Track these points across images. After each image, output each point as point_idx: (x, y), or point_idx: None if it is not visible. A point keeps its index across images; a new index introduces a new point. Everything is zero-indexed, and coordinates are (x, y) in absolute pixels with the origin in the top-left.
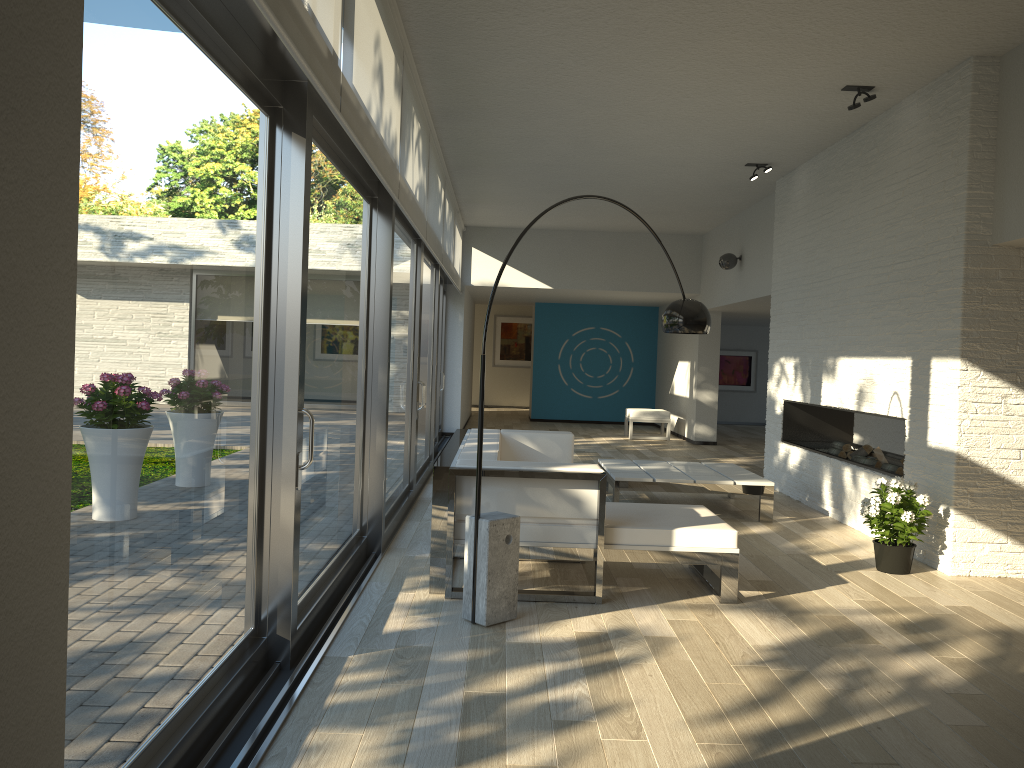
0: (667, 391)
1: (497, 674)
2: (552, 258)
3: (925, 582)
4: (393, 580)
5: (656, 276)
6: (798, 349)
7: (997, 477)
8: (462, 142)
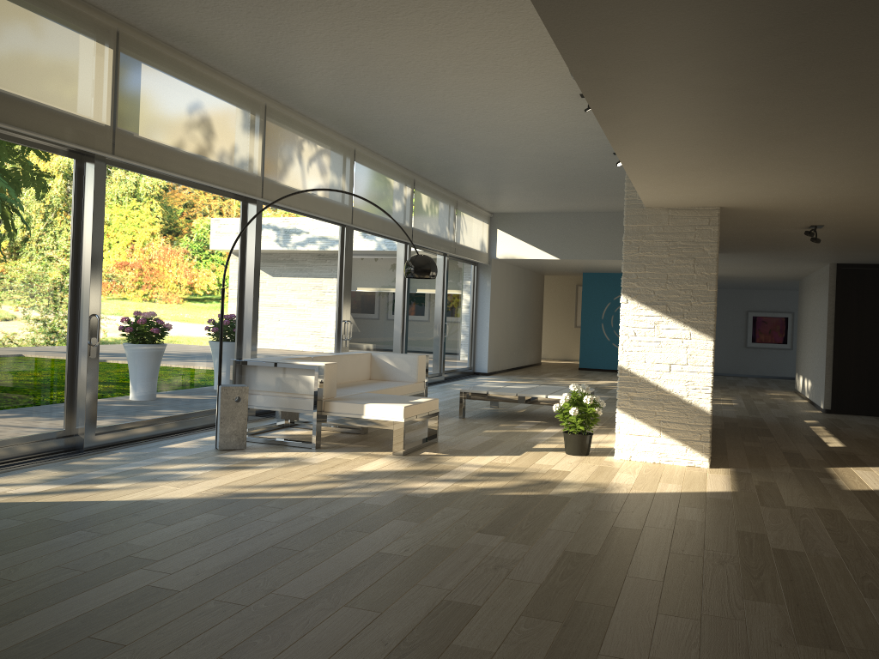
0: None
1: (174, 464)
2: (559, 235)
3: (581, 460)
4: None
5: None
6: None
7: (652, 385)
8: (394, 153)
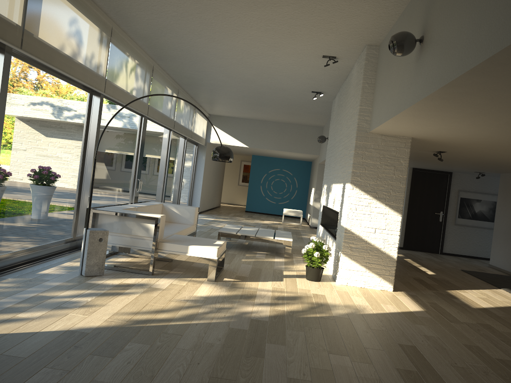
0: (309, 202)
1: (62, 290)
2: (249, 132)
3: (320, 285)
4: (72, 258)
5: (299, 145)
6: (327, 180)
7: (363, 240)
8: (175, 72)
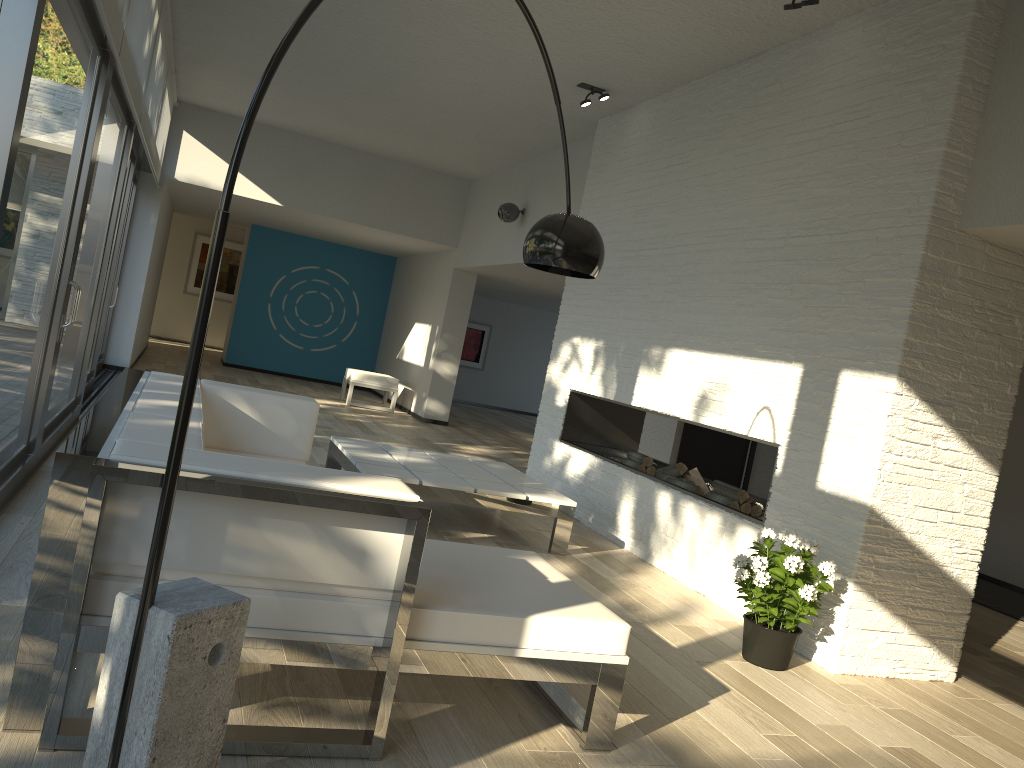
0: (394, 355)
1: None
2: (288, 168)
3: (818, 689)
4: None
5: (411, 217)
6: (604, 330)
7: (908, 544)
8: None
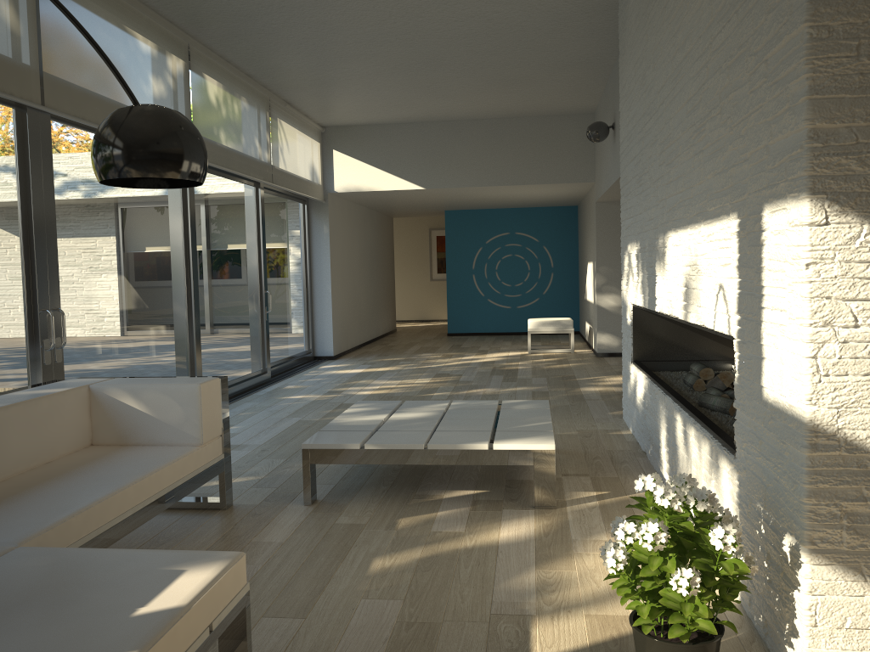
0: (584, 296)
1: None
2: (422, 154)
3: None
4: None
5: (542, 165)
6: (638, 229)
7: None
8: None
